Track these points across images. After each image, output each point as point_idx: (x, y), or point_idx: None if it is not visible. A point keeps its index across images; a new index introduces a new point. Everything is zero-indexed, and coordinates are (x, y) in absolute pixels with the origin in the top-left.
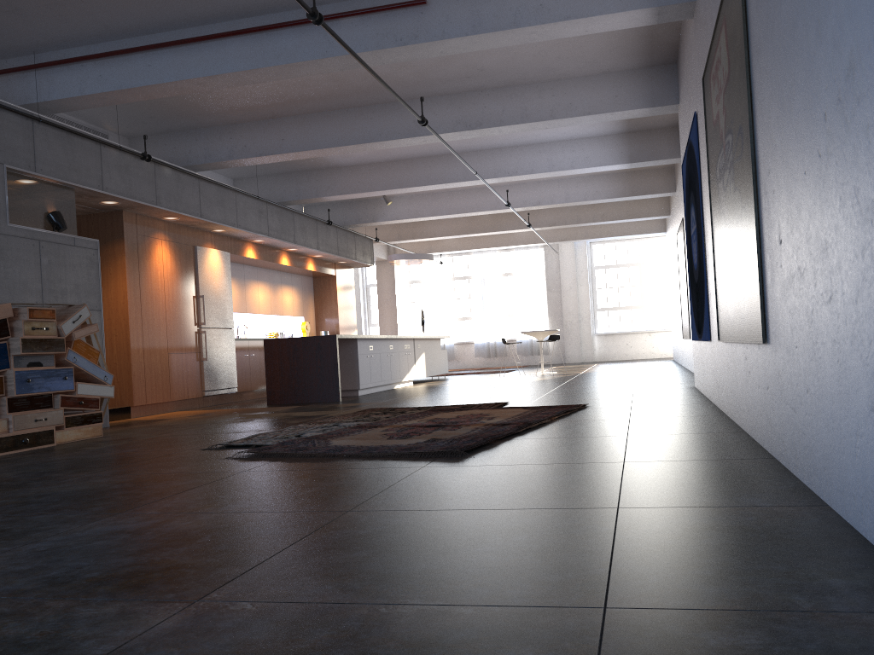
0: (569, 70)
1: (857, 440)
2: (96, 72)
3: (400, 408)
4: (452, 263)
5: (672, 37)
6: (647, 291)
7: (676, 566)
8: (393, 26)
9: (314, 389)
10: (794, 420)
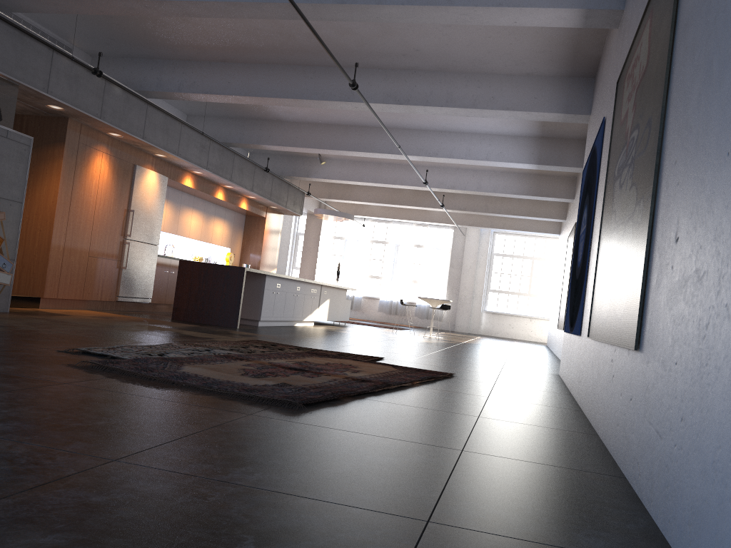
0: (497, 66)
1: None
2: None
3: (282, 345)
4: (374, 227)
5: (595, 51)
6: (535, 282)
7: None
8: None
9: (216, 313)
10: (657, 447)
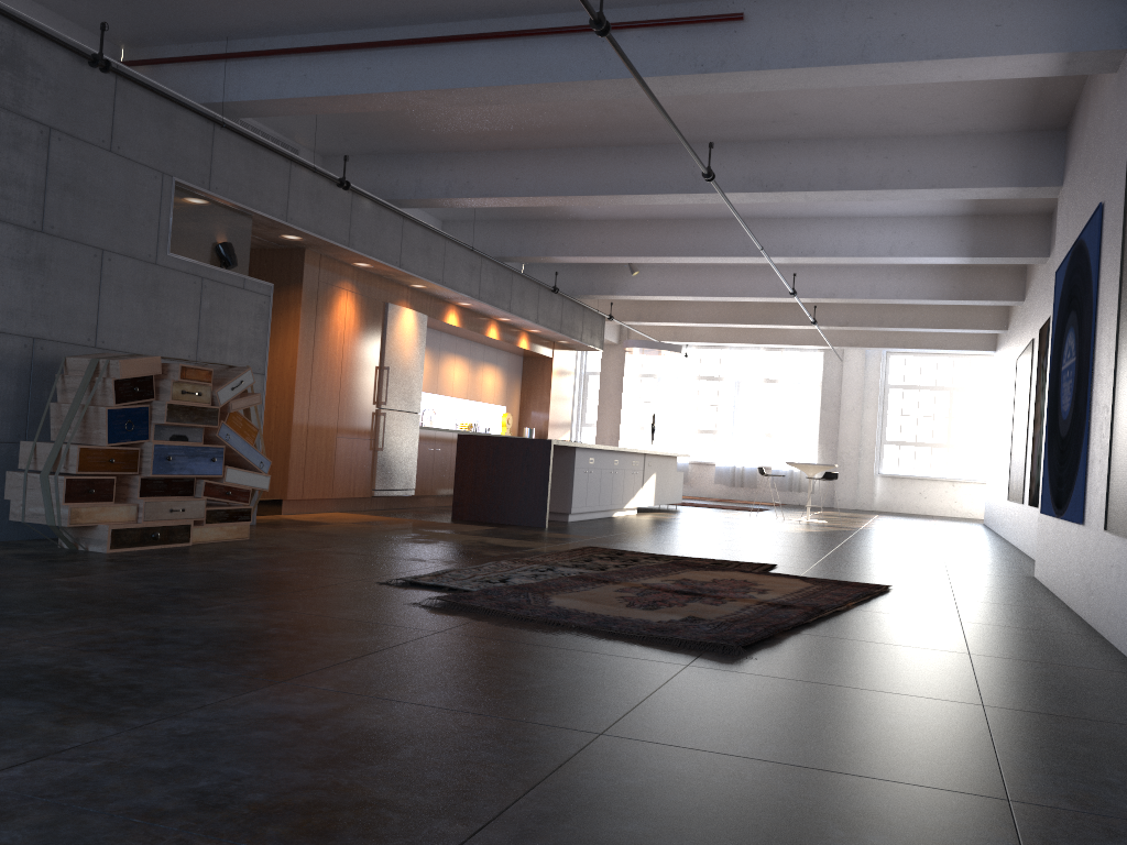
0: (914, 125)
1: None
2: (300, 71)
3: (630, 553)
4: (700, 357)
5: (1068, 95)
6: (957, 426)
7: None
8: (694, 46)
9: (514, 507)
10: None
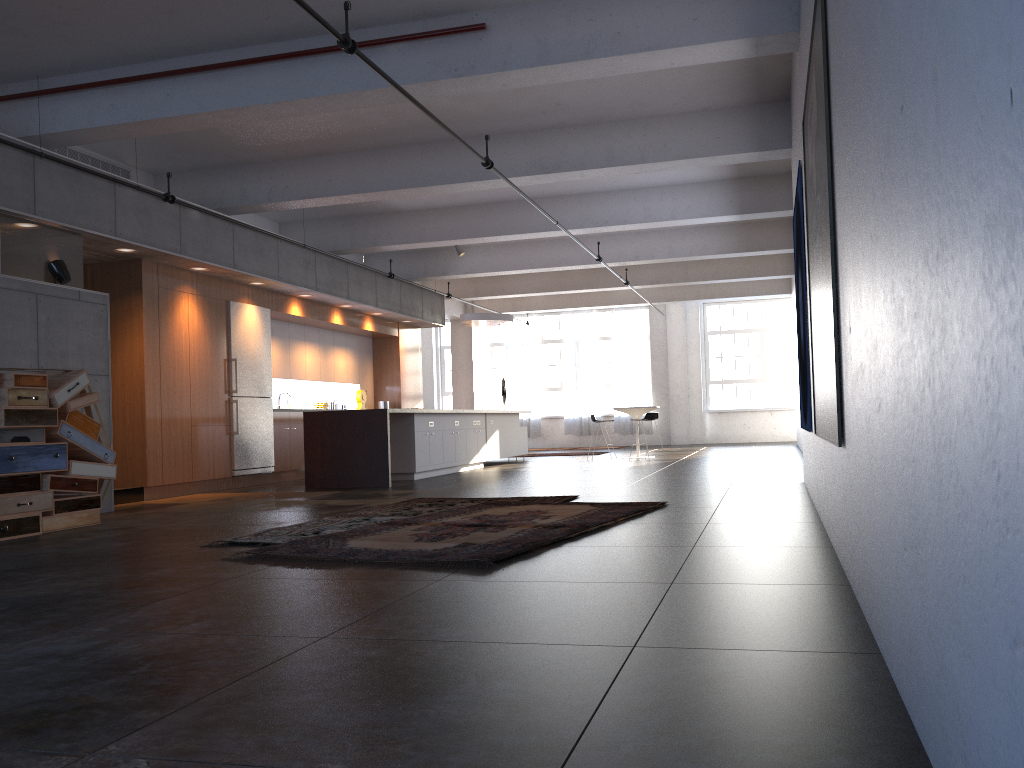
0: (663, 106)
1: (897, 582)
2: (107, 101)
3: (451, 500)
4: (541, 323)
5: (781, 71)
6: (769, 362)
7: (661, 732)
8: (447, 55)
9: (360, 471)
10: (860, 544)
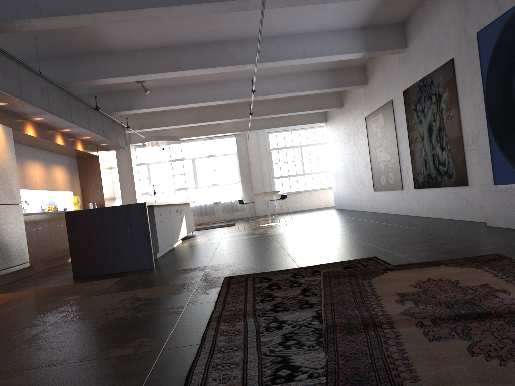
0: None
1: None
2: None
3: (271, 276)
4: (169, 149)
5: None
6: (306, 164)
7: None
8: None
9: (125, 258)
10: None
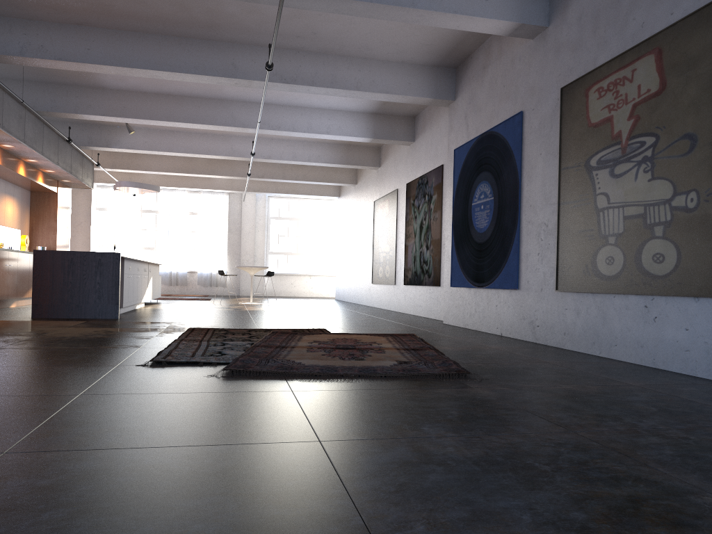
0: (380, 53)
1: None
2: None
3: (230, 329)
4: (142, 196)
5: (471, 48)
6: (311, 242)
7: None
8: None
9: (90, 305)
10: None
